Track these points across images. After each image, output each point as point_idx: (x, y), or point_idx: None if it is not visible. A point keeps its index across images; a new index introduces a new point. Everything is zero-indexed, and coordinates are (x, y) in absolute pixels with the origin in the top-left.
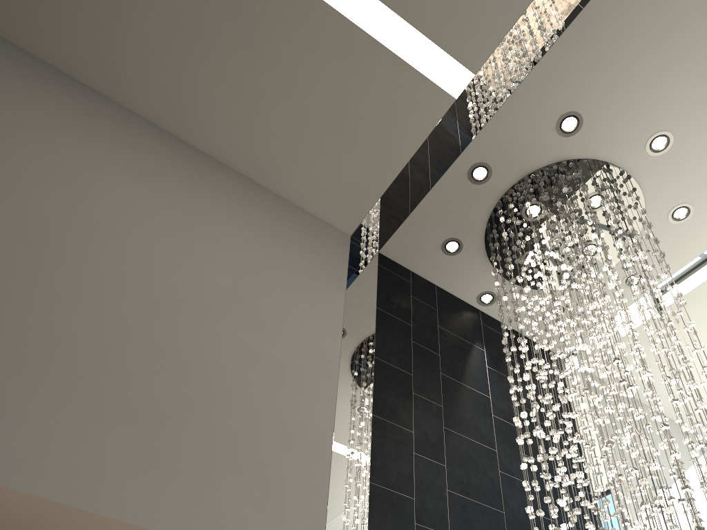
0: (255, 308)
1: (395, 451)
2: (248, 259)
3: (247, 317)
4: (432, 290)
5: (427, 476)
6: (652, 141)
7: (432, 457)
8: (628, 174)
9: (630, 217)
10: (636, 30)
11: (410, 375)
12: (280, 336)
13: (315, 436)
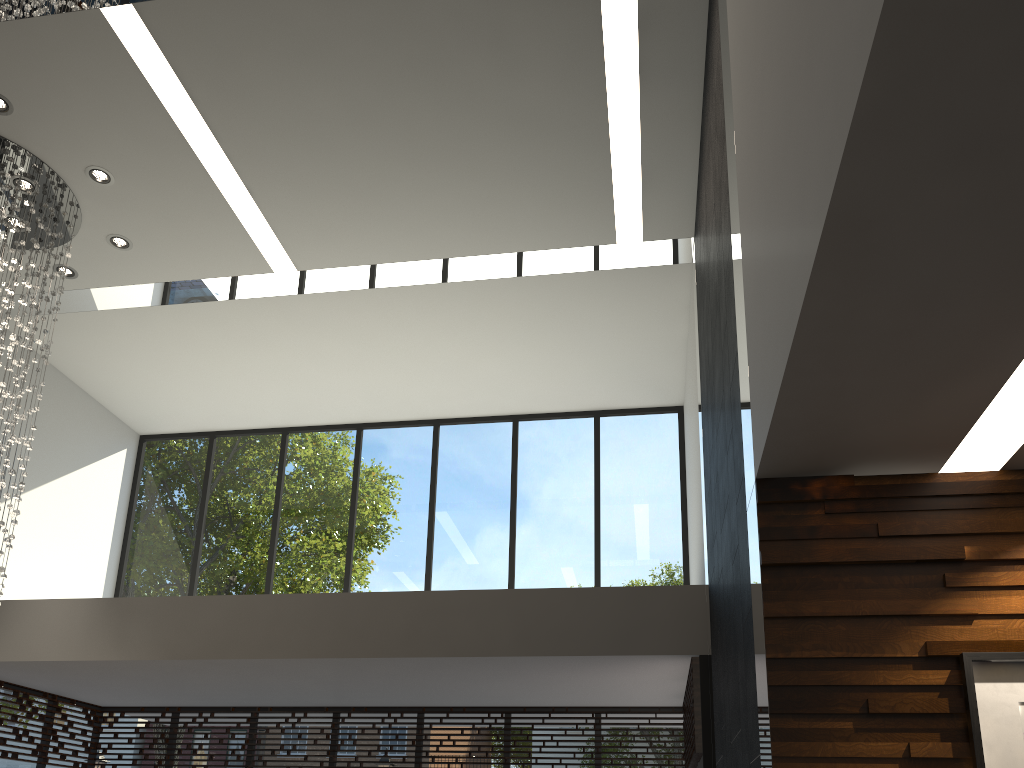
0: None
1: None
2: None
3: None
4: None
5: None
6: (92, 170)
7: None
8: (64, 182)
9: (65, 218)
10: (80, 74)
11: None
12: None
13: None
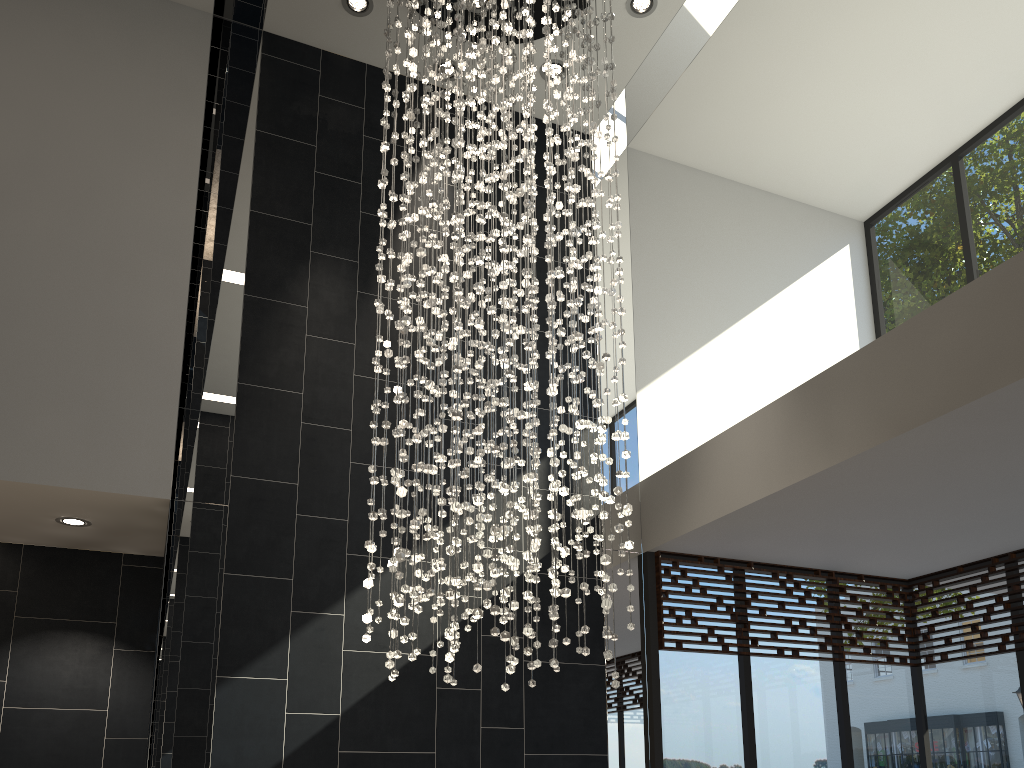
0: (61, 179)
1: (278, 338)
2: (45, 104)
3: (51, 195)
4: (359, 75)
5: (324, 362)
6: None
7: (335, 336)
8: None
9: None
10: None
11: (308, 225)
12: (102, 212)
13: (160, 338)
